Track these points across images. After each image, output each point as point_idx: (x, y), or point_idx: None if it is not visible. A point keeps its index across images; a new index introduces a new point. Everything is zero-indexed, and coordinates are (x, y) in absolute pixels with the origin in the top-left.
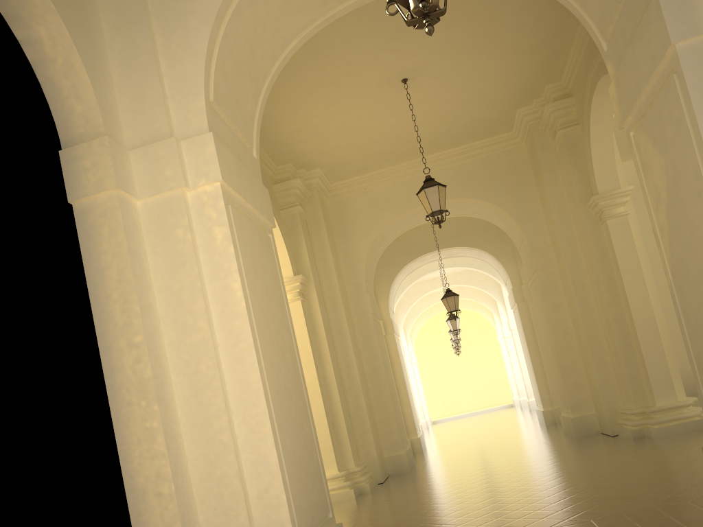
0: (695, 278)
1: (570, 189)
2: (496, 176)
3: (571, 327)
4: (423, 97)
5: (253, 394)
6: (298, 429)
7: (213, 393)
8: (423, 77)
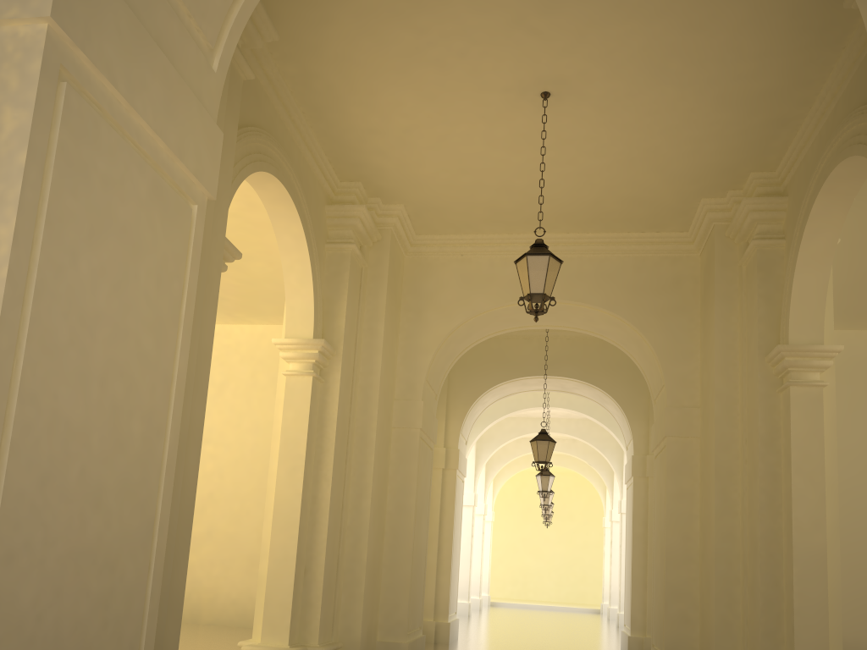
0: None
1: (748, 329)
2: (648, 288)
3: (697, 531)
4: (569, 133)
5: None
6: (93, 569)
7: None
8: (575, 99)
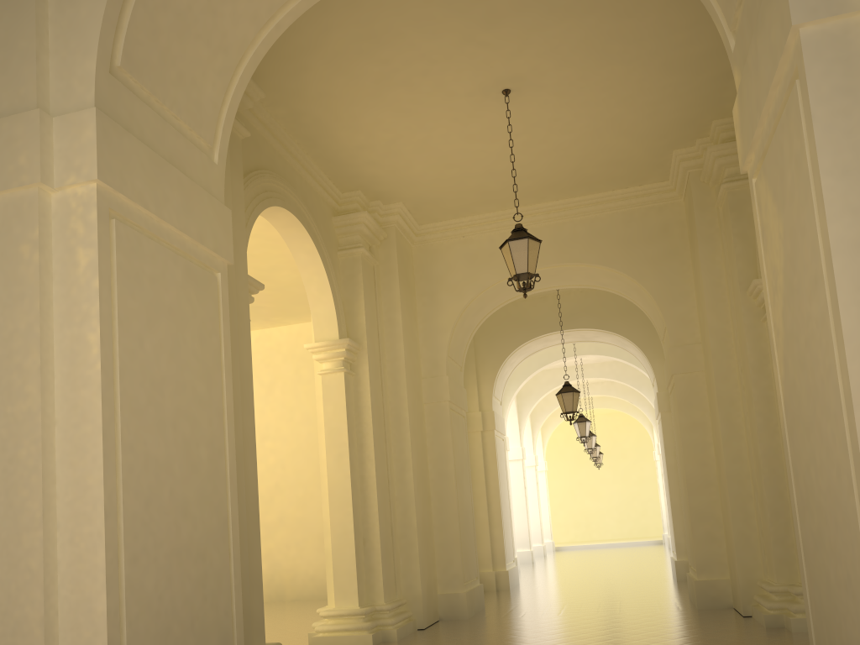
0: (806, 419)
1: (731, 266)
2: (639, 239)
3: (713, 457)
4: (535, 118)
5: (90, 504)
6: (190, 560)
7: (29, 493)
8: (533, 90)
